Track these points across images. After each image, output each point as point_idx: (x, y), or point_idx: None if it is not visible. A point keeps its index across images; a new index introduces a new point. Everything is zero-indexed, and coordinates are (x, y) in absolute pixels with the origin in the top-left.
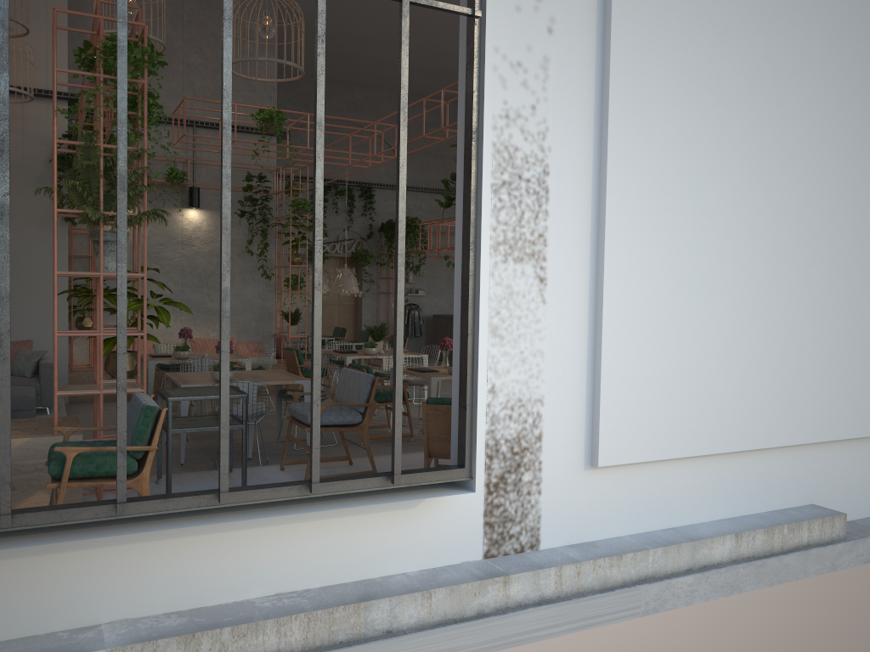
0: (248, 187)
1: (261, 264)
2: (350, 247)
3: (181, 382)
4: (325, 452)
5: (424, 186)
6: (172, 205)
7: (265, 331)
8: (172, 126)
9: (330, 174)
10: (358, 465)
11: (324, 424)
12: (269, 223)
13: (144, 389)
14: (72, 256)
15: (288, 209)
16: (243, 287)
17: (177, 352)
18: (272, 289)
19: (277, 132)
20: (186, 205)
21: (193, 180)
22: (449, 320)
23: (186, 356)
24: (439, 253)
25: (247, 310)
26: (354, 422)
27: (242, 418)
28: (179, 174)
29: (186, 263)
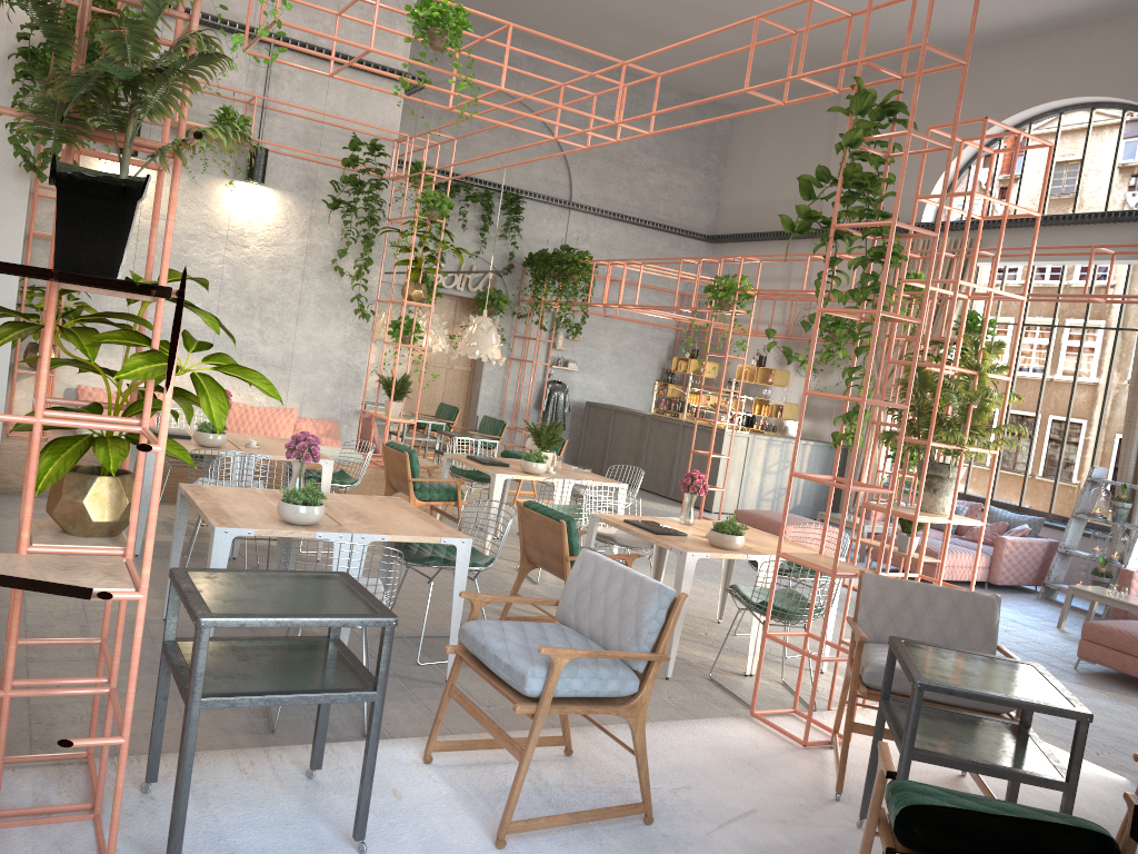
0: (352, 159)
1: (353, 292)
2: (476, 283)
3: (215, 518)
4: (477, 676)
5: (597, 206)
6: (218, 173)
7: (346, 404)
8: (249, 10)
9: (461, 167)
10: (583, 758)
11: (558, 697)
12: (376, 227)
13: (143, 592)
14: (32, 235)
15: (413, 206)
16: (319, 327)
17: (202, 434)
18: (366, 335)
19: (450, 49)
20: (241, 177)
21: (259, 135)
22: (612, 414)
23: (218, 444)
24: (606, 310)
25: (321, 365)
26: (622, 694)
27: (376, 676)
28: (238, 120)
29: (229, 274)
